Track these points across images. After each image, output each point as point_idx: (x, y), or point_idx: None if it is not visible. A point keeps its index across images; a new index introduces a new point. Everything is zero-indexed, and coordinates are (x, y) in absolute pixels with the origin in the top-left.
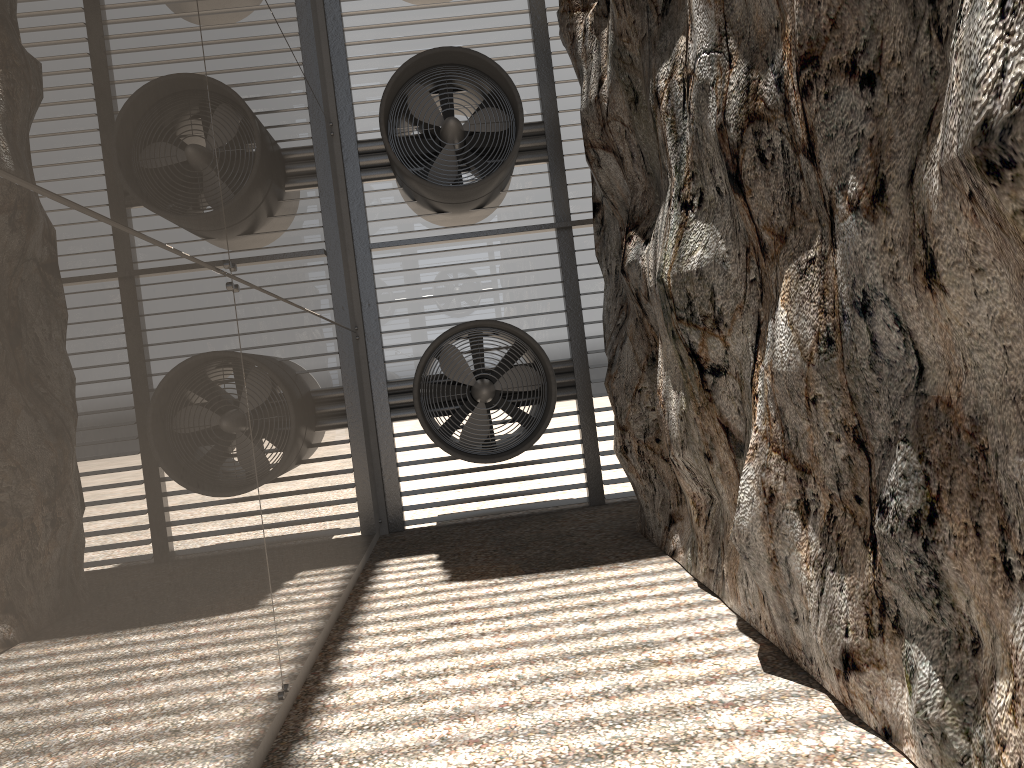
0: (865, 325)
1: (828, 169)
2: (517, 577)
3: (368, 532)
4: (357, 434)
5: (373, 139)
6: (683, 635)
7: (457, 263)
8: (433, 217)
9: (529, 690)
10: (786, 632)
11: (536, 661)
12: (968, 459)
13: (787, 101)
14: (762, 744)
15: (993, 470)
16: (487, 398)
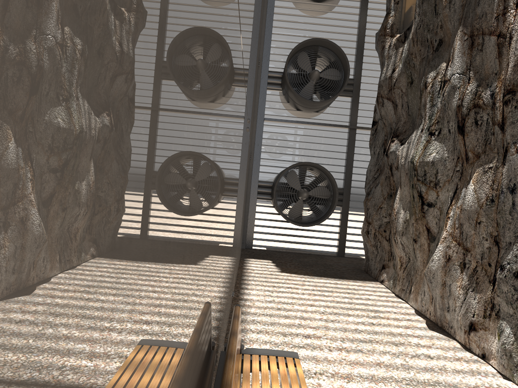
0: (511, 197)
1: (509, 134)
2: (311, 276)
3: (241, 245)
4: (246, 201)
5: (275, 71)
6: (392, 311)
7: (301, 134)
8: (294, 111)
9: (330, 316)
10: (441, 315)
11: (330, 307)
12: None
13: (494, 103)
14: (431, 350)
15: None
16: (305, 197)
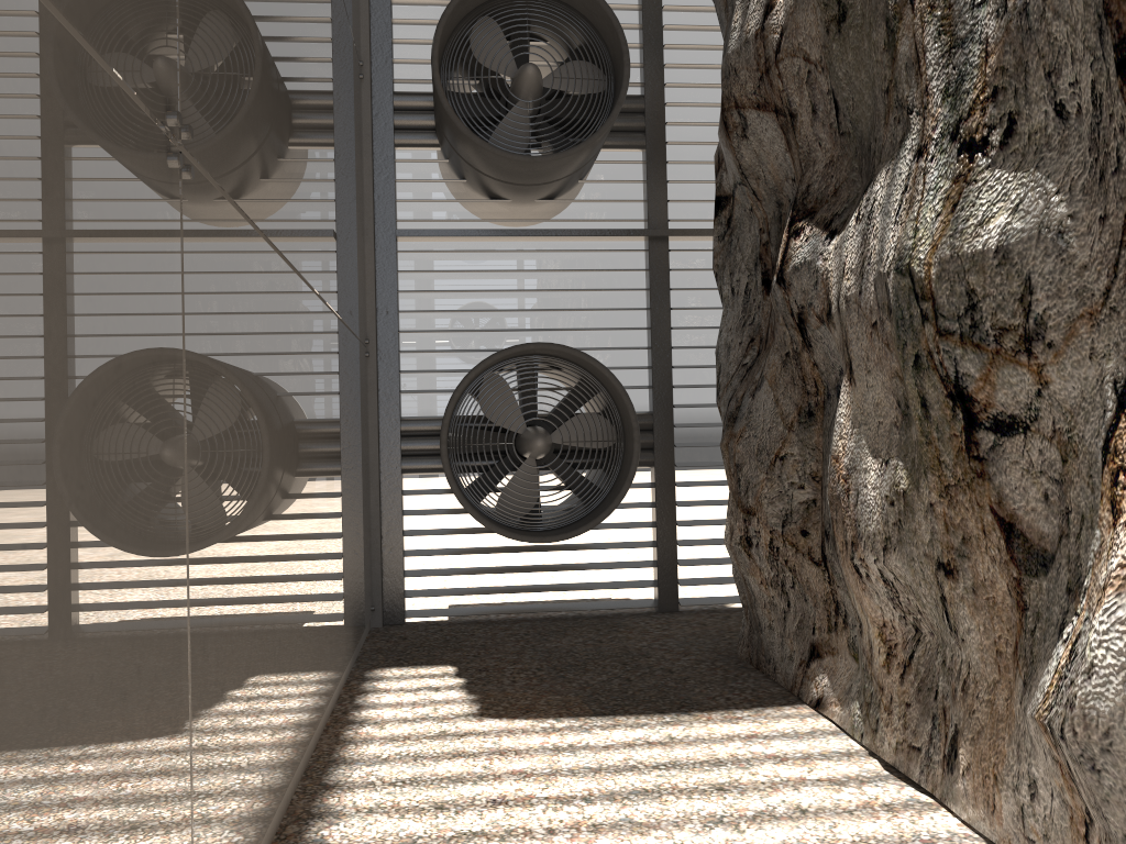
0: None
1: None
2: (583, 720)
3: (358, 626)
4: (356, 485)
5: (415, 92)
6: None
7: (512, 269)
8: (485, 205)
9: None
10: None
11: None
12: None
13: None
14: None
15: None
16: (542, 452)
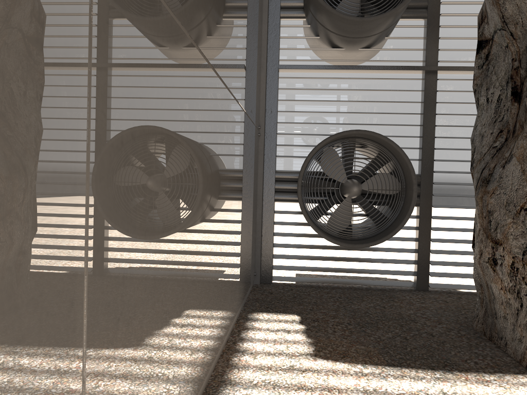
0: None
1: None
2: (381, 368)
3: (245, 286)
4: (248, 207)
5: None
6: None
7: (342, 89)
8: (329, 52)
9: None
10: None
11: None
12: None
13: None
14: None
15: None
16: (356, 195)
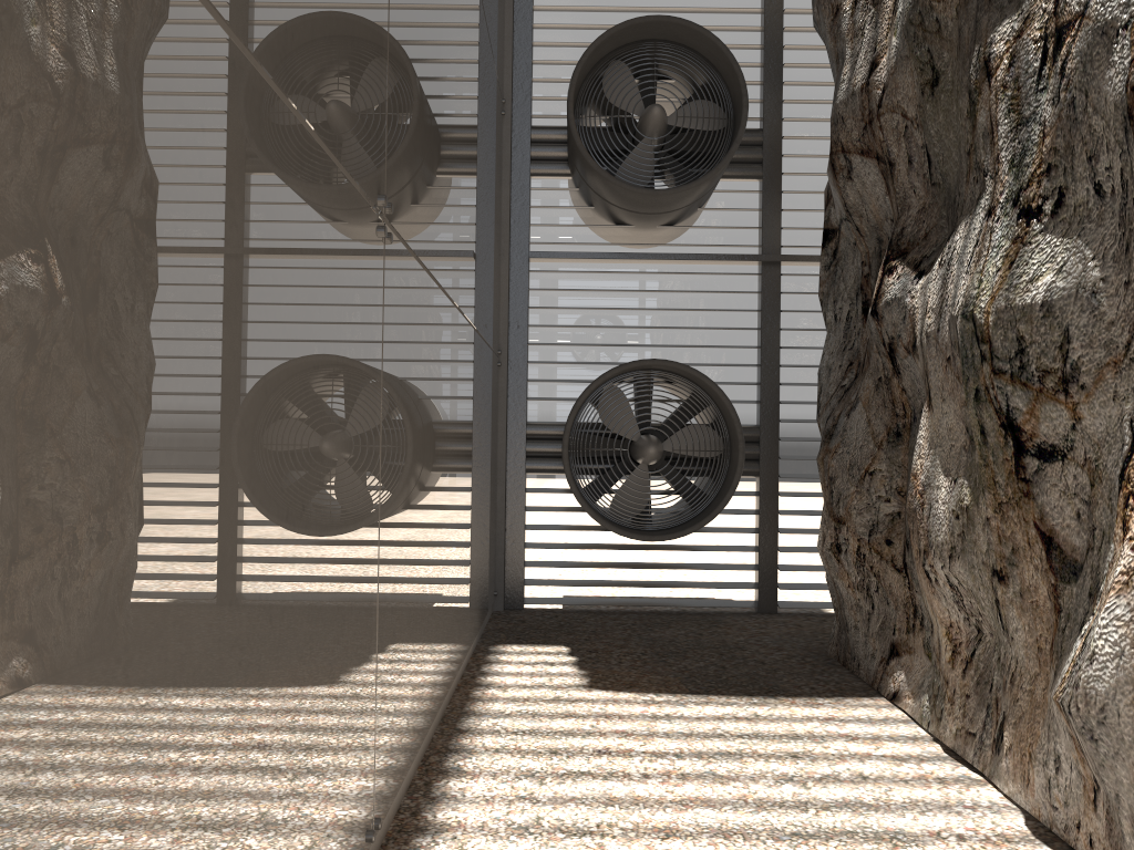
0: None
1: None
2: (680, 696)
3: (483, 606)
4: (486, 481)
5: (551, 126)
6: (948, 829)
7: (632, 289)
8: (610, 230)
9: None
10: None
11: (732, 835)
12: None
13: None
14: None
15: None
16: (653, 459)
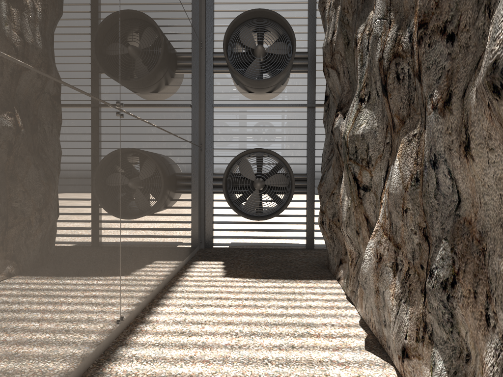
0: (434, 173)
1: (425, 85)
2: (257, 279)
3: (192, 246)
4: (192, 197)
5: (221, 52)
6: (330, 323)
7: (255, 118)
8: (246, 94)
9: (242, 339)
10: (379, 330)
11: (251, 324)
12: (475, 254)
13: (413, 47)
14: None
15: (487, 263)
16: (259, 188)
